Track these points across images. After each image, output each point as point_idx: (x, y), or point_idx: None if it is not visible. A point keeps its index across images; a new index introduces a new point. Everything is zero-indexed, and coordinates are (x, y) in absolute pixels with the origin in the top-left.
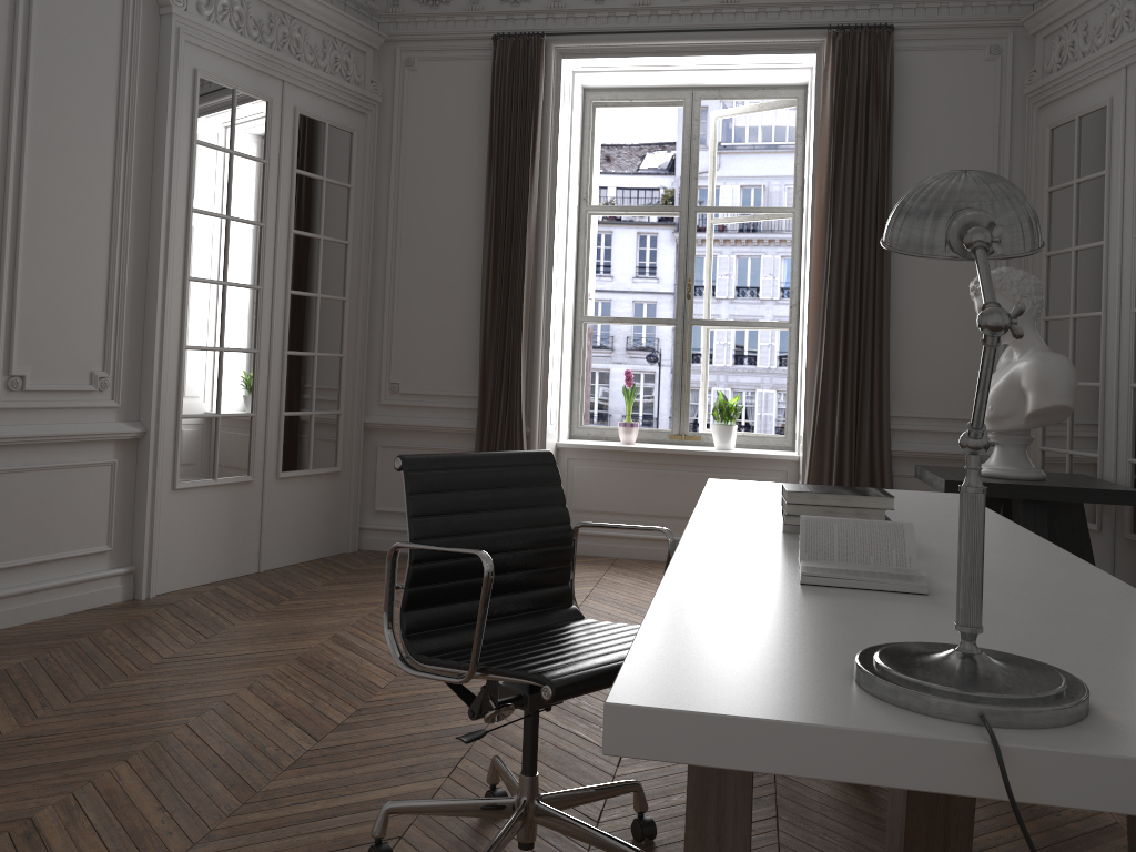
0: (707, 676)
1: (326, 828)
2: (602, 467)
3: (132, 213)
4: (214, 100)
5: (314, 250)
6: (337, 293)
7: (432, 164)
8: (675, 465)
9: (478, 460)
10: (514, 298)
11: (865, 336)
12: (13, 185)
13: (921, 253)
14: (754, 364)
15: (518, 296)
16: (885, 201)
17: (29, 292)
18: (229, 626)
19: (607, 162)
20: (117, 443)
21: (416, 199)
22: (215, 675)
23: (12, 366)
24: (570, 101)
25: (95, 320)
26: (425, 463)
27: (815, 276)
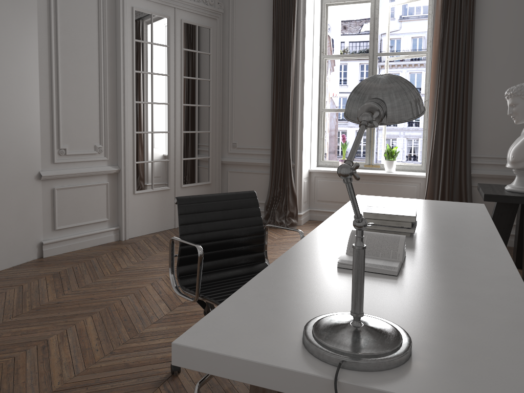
0: (234, 327)
1: (160, 352)
2: (331, 180)
3: (108, 75)
4: (142, 20)
5: (193, 84)
6: (206, 103)
7: (247, 41)
8: (365, 180)
9: (215, 198)
10: (285, 103)
11: (458, 117)
12: (55, 67)
13: (354, 120)
14: (418, 126)
15: (287, 102)
16: (470, 47)
17: (65, 113)
18: (153, 254)
19: (344, 29)
20: (108, 175)
21: (241, 57)
22: (140, 277)
23: (60, 145)
24: (313, 5)
25: (95, 123)
26: (188, 200)
27: (432, 87)
